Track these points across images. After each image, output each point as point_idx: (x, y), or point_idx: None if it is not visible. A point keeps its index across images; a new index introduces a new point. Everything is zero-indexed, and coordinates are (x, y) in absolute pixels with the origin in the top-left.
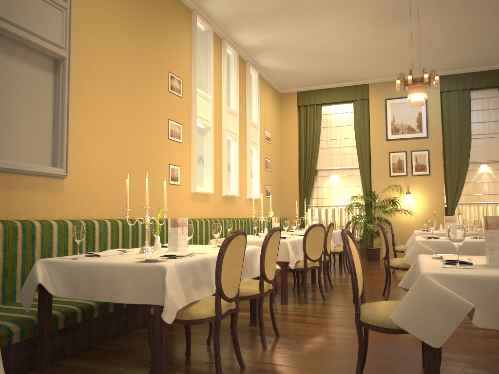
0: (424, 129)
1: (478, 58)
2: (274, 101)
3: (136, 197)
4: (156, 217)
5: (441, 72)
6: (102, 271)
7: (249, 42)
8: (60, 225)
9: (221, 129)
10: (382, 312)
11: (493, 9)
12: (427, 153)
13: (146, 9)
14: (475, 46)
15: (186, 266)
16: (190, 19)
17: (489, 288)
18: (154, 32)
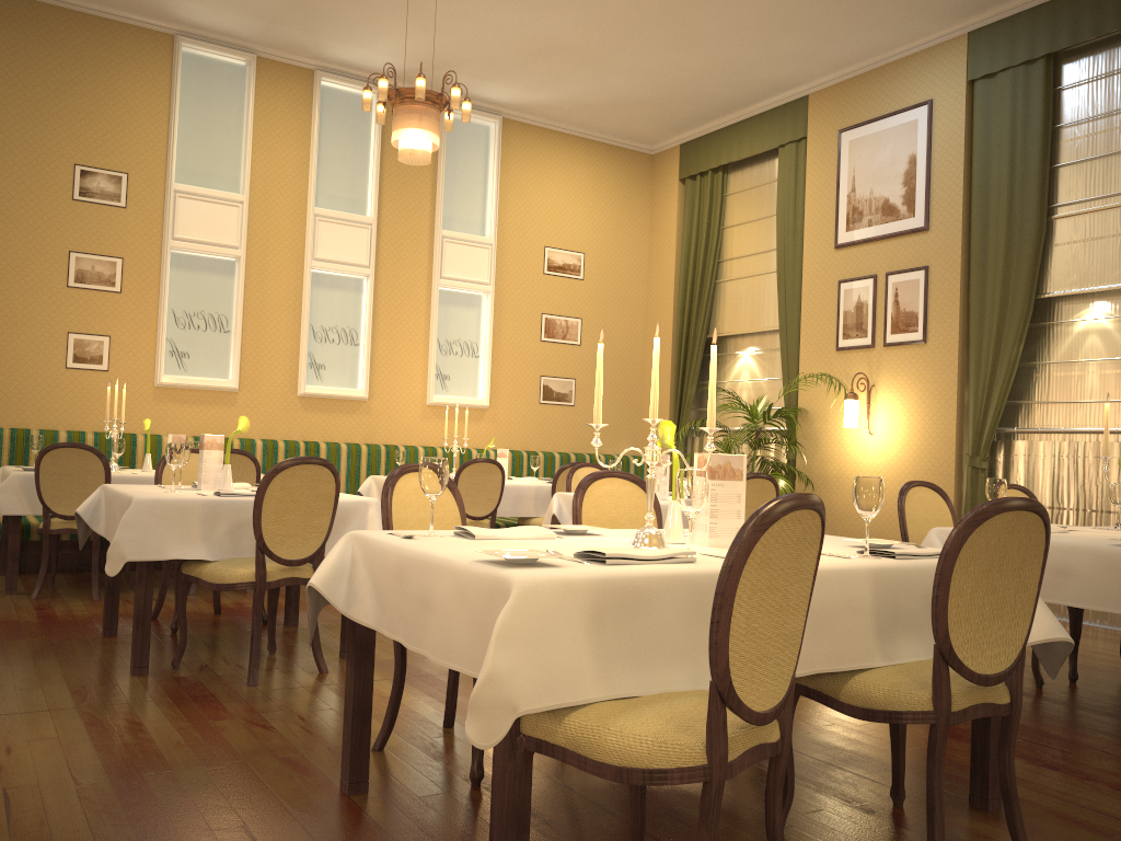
0: (919, 204)
1: None
2: (613, 177)
3: None
4: (17, 426)
5: (967, 22)
6: None
7: (383, 62)
8: None
9: (303, 258)
10: None
11: None
12: (922, 276)
13: None
14: None
15: None
16: (168, 53)
17: None
18: (25, 100)
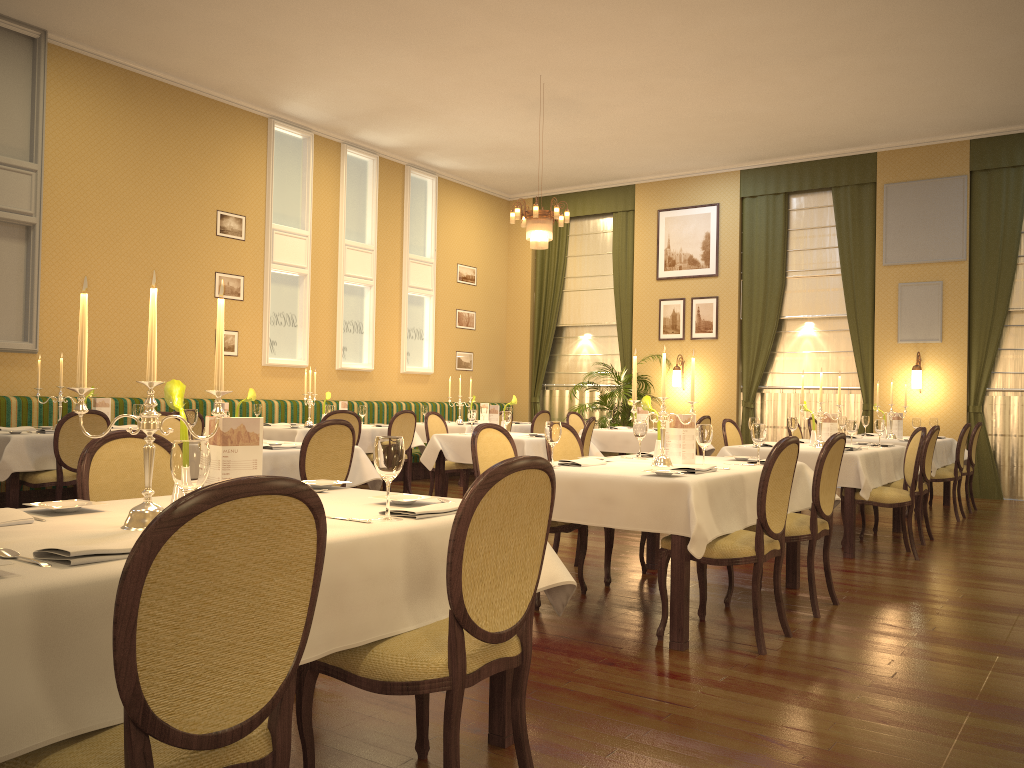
0: (712, 261)
1: (777, 144)
2: (490, 216)
3: None
4: (190, 396)
5: (741, 165)
6: None
7: (388, 142)
8: (21, 402)
9: (337, 274)
10: None
11: (696, 90)
12: (714, 302)
13: (174, 137)
14: (746, 131)
15: (44, 439)
16: (265, 130)
17: None
18: (189, 164)
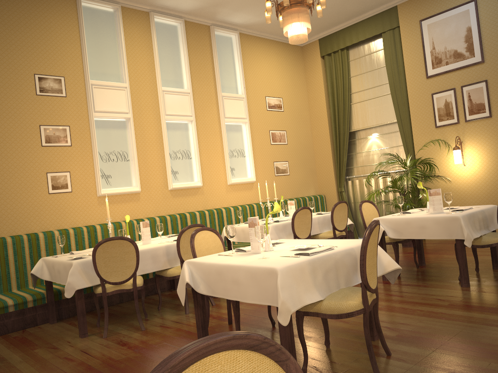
0: (476, 50)
1: None
2: (288, 58)
3: None
4: (27, 232)
5: None
6: None
7: (186, 5)
8: None
9: (160, 115)
10: None
11: None
12: (484, 85)
13: None
14: None
15: None
16: (74, 6)
17: None
18: None
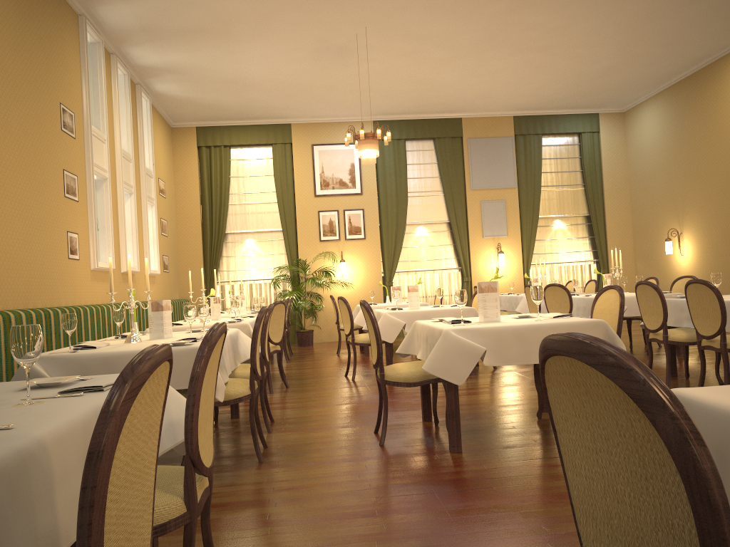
0: (357, 184)
1: (415, 105)
2: (166, 138)
3: (37, 279)
4: (59, 304)
5: (375, 117)
6: (125, 360)
7: (147, 60)
8: None
9: (116, 180)
10: (403, 370)
11: (436, 59)
12: (361, 212)
13: (34, 15)
14: (414, 93)
15: None
16: (77, 27)
17: (492, 336)
18: (43, 48)
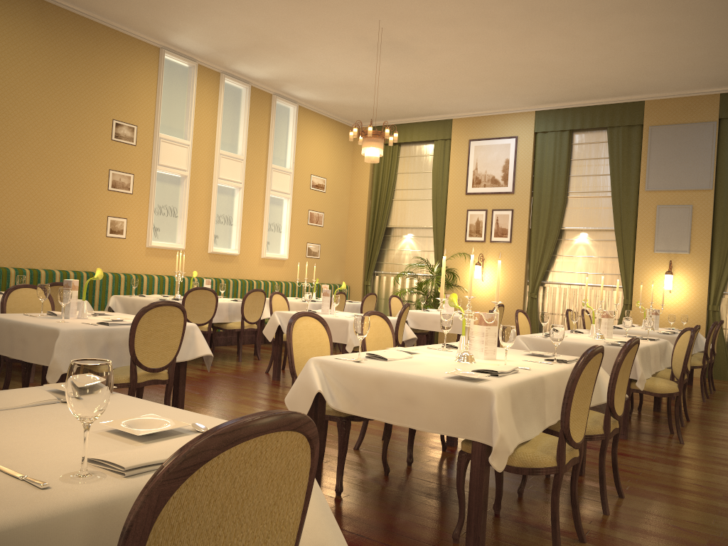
0: (510, 181)
1: (566, 90)
2: (339, 139)
3: (50, 249)
4: (83, 269)
5: (536, 107)
6: None
7: (259, 74)
8: None
9: (212, 177)
10: None
11: (506, 40)
12: (510, 213)
13: (78, 57)
14: (543, 78)
15: None
16: (157, 58)
17: None
18: (90, 80)
